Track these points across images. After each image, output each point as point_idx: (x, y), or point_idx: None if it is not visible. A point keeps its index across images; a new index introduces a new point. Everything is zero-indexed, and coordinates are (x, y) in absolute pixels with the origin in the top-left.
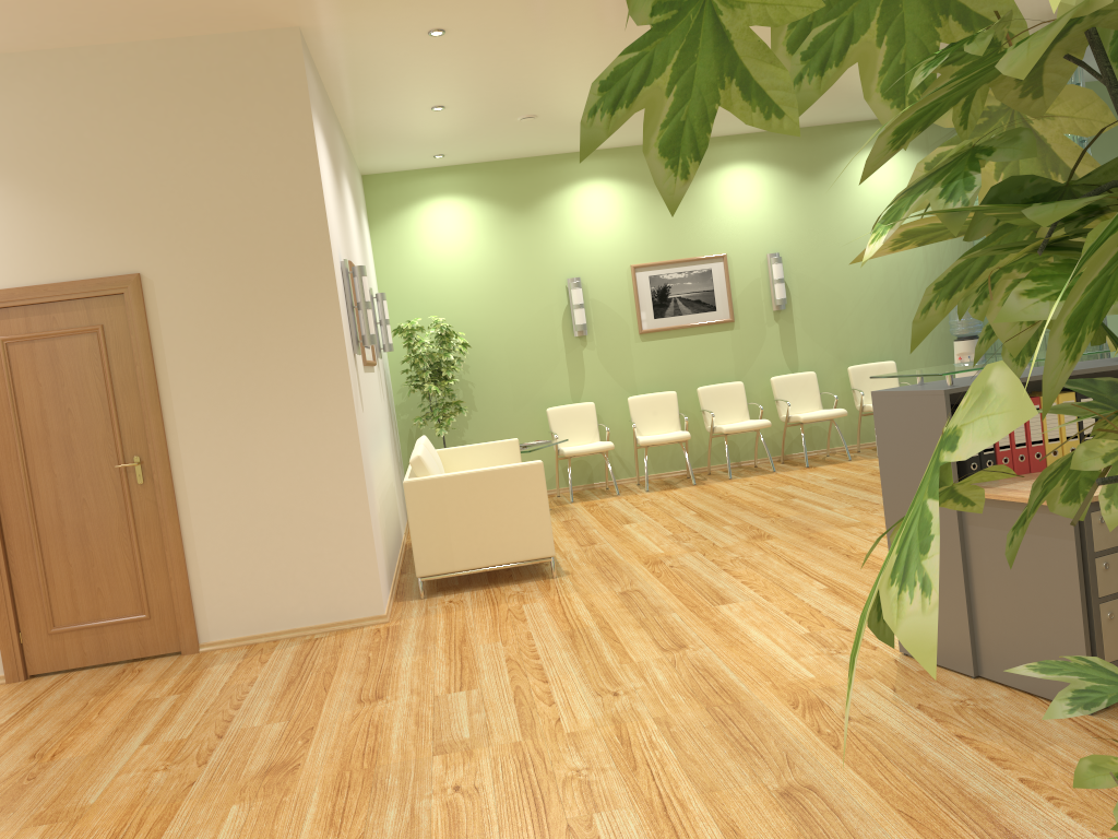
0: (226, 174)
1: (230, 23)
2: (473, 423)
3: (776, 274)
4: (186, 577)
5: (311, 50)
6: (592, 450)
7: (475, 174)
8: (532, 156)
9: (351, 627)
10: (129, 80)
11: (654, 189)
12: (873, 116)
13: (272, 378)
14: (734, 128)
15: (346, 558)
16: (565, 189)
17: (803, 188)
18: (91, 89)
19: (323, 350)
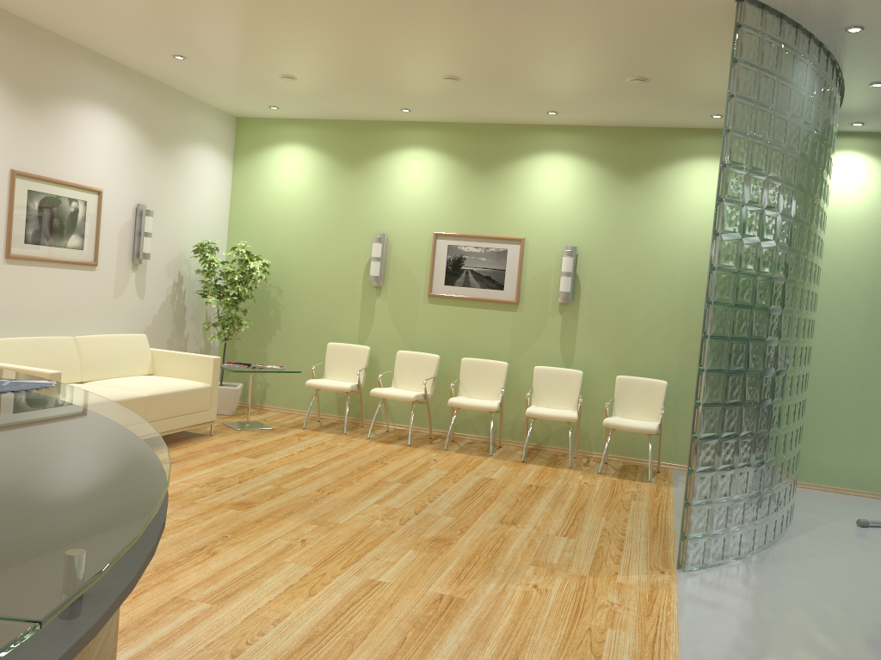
0: None
1: None
2: (276, 339)
3: (564, 267)
4: None
5: None
6: (329, 387)
7: (321, 128)
8: (370, 120)
9: None
10: None
11: (470, 165)
12: (704, 124)
13: None
14: (544, 117)
15: None
16: (391, 153)
17: (617, 187)
18: None
19: None
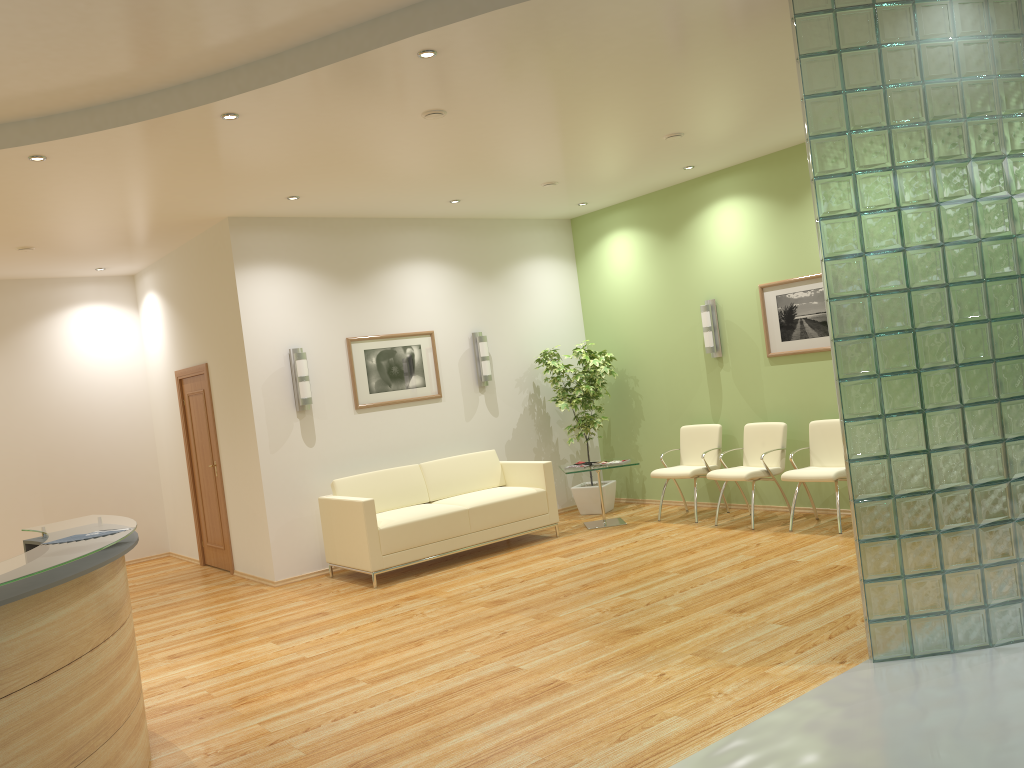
0: (219, 307)
1: (200, 224)
2: (642, 430)
3: None
4: (227, 531)
5: (272, 216)
6: (671, 475)
7: (638, 207)
8: (676, 184)
9: (265, 583)
10: (197, 257)
11: (779, 201)
12: None
13: (238, 427)
14: None
15: (263, 541)
16: (702, 212)
17: None
18: (191, 264)
19: (248, 413)
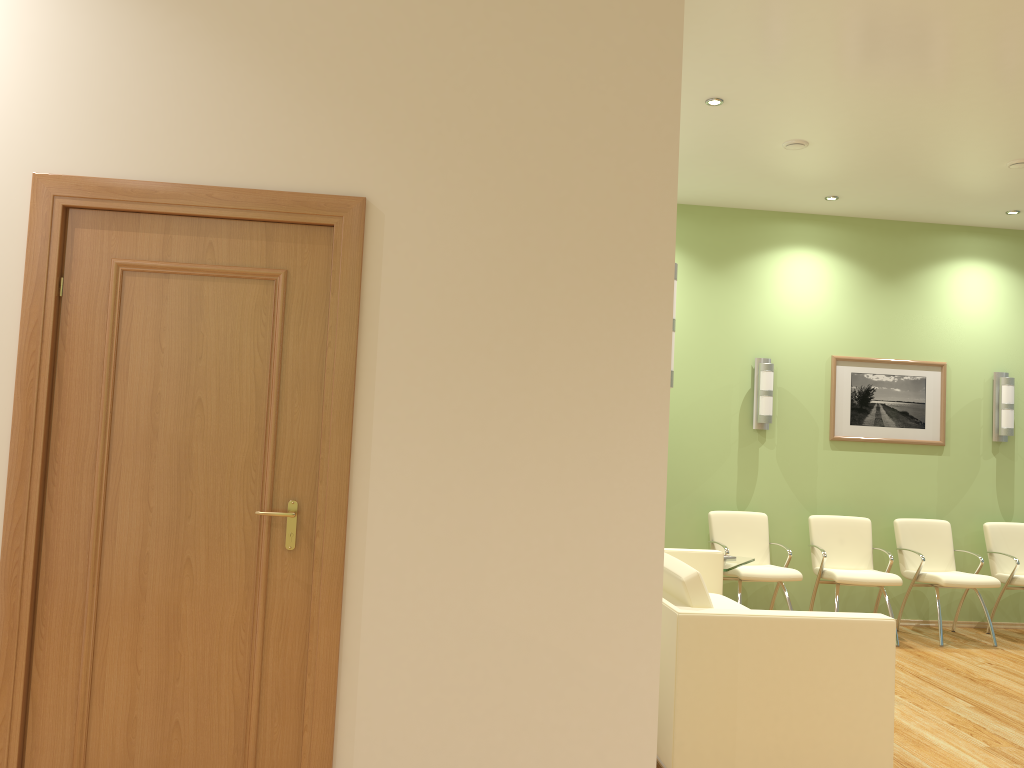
0: (535, 69)
1: None
2: None
3: (1006, 398)
4: (331, 729)
5: None
6: (775, 577)
7: None
8: (737, 208)
9: None
10: None
11: (872, 272)
12: None
13: (542, 410)
14: (985, 216)
15: (606, 743)
16: (768, 252)
17: None
18: None
19: (633, 378)
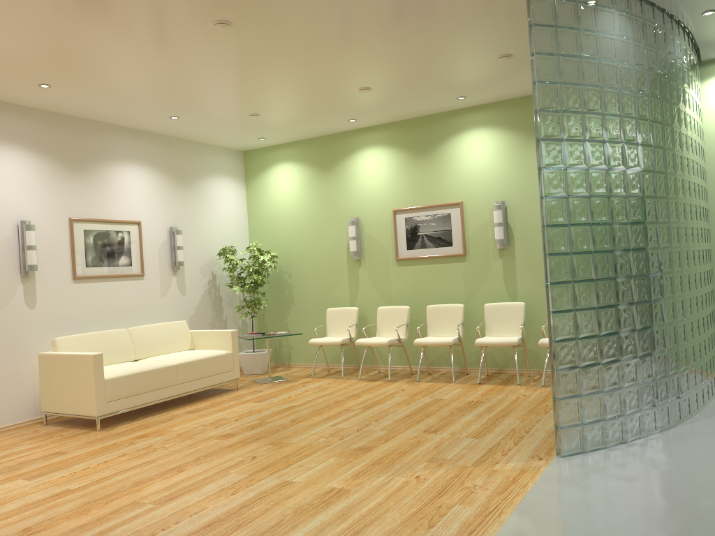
0: None
1: None
2: (292, 312)
3: (495, 219)
4: None
5: (11, 102)
6: (325, 343)
7: (301, 147)
8: (334, 133)
9: None
10: None
11: (412, 152)
12: None
13: None
14: (458, 102)
15: None
16: (353, 155)
17: (529, 146)
18: None
19: None
